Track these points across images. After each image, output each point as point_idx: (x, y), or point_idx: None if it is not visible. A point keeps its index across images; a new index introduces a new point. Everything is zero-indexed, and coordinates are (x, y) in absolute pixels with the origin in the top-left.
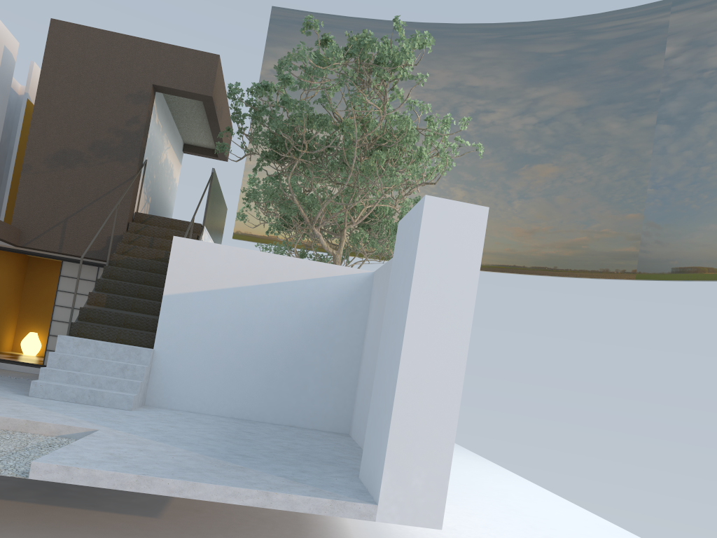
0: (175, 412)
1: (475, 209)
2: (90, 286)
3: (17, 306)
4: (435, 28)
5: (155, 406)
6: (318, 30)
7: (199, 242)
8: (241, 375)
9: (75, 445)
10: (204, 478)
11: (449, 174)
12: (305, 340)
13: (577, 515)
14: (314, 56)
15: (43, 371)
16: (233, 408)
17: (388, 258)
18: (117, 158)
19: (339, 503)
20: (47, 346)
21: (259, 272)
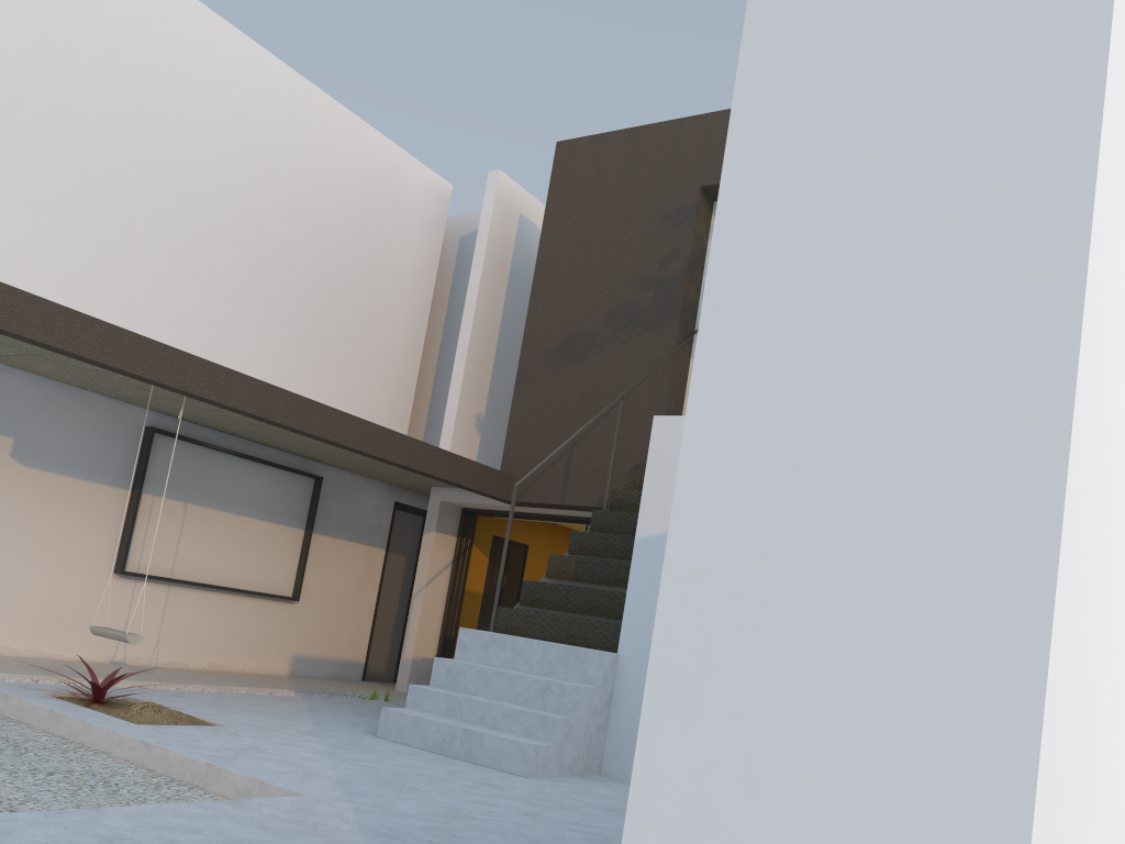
0: None
1: None
2: None
3: None
4: None
5: (618, 779)
6: None
7: None
8: None
9: (105, 811)
10: None
11: None
12: None
13: None
14: None
15: (411, 692)
16: None
17: None
18: (645, 328)
19: None
20: None
21: None
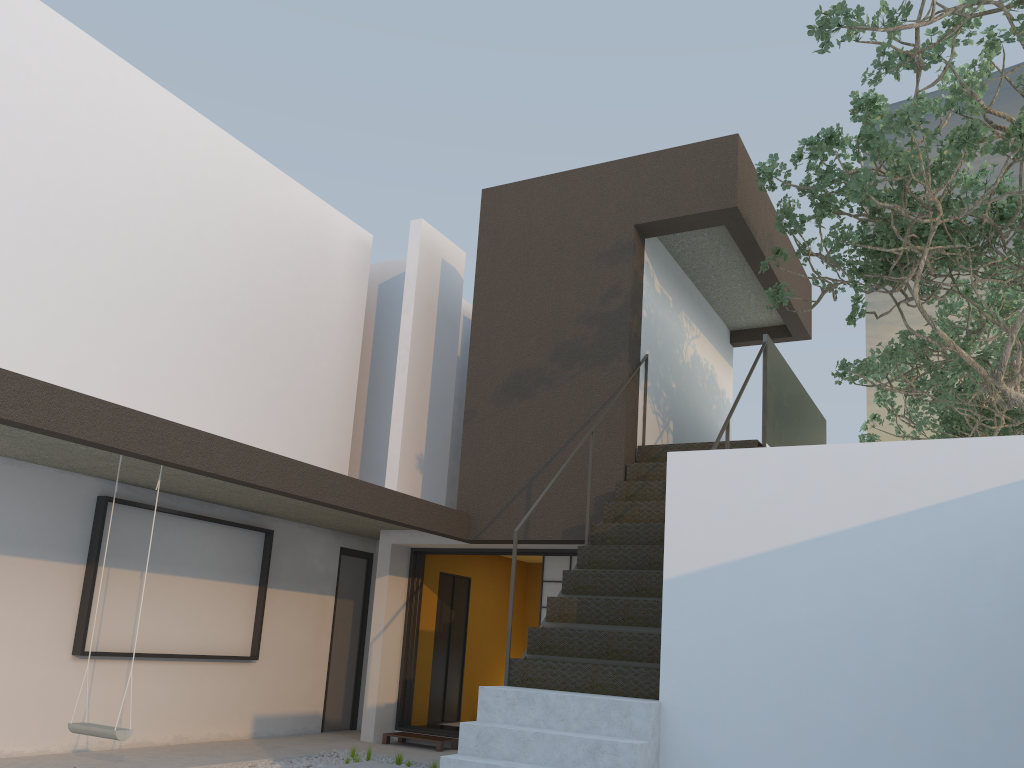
0: None
1: None
2: None
3: (518, 643)
4: None
5: None
6: None
7: (720, 452)
8: (870, 753)
9: None
10: None
11: None
12: None
13: None
14: None
15: (444, 764)
16: None
17: None
18: (594, 362)
19: None
20: None
21: (869, 492)
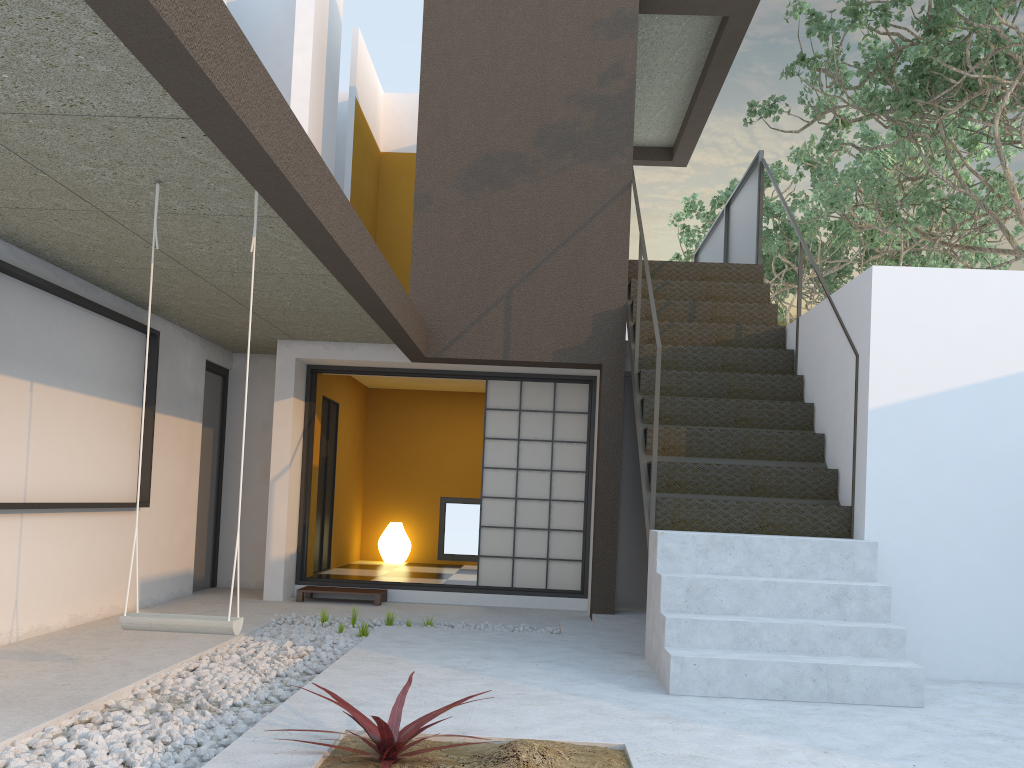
0: (979, 694)
1: None
2: (544, 422)
3: (361, 479)
4: None
5: None
6: None
7: (934, 271)
8: None
9: None
10: None
11: None
12: None
13: None
14: None
15: (672, 626)
16: None
17: None
18: (590, 154)
19: None
20: (480, 548)
21: None
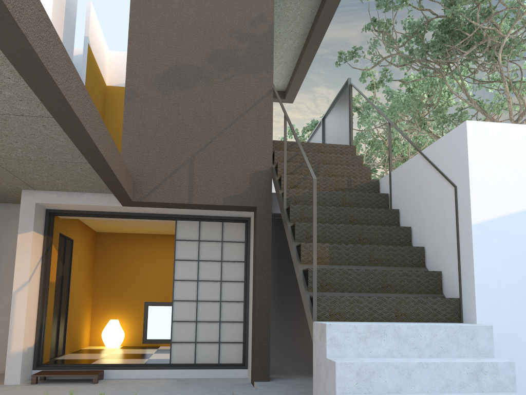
0: None
1: None
2: (215, 248)
3: (90, 291)
4: None
5: None
6: None
7: (507, 125)
8: None
9: None
10: None
11: None
12: None
13: None
14: None
15: None
16: None
17: None
18: (246, 70)
19: None
20: (172, 337)
21: None
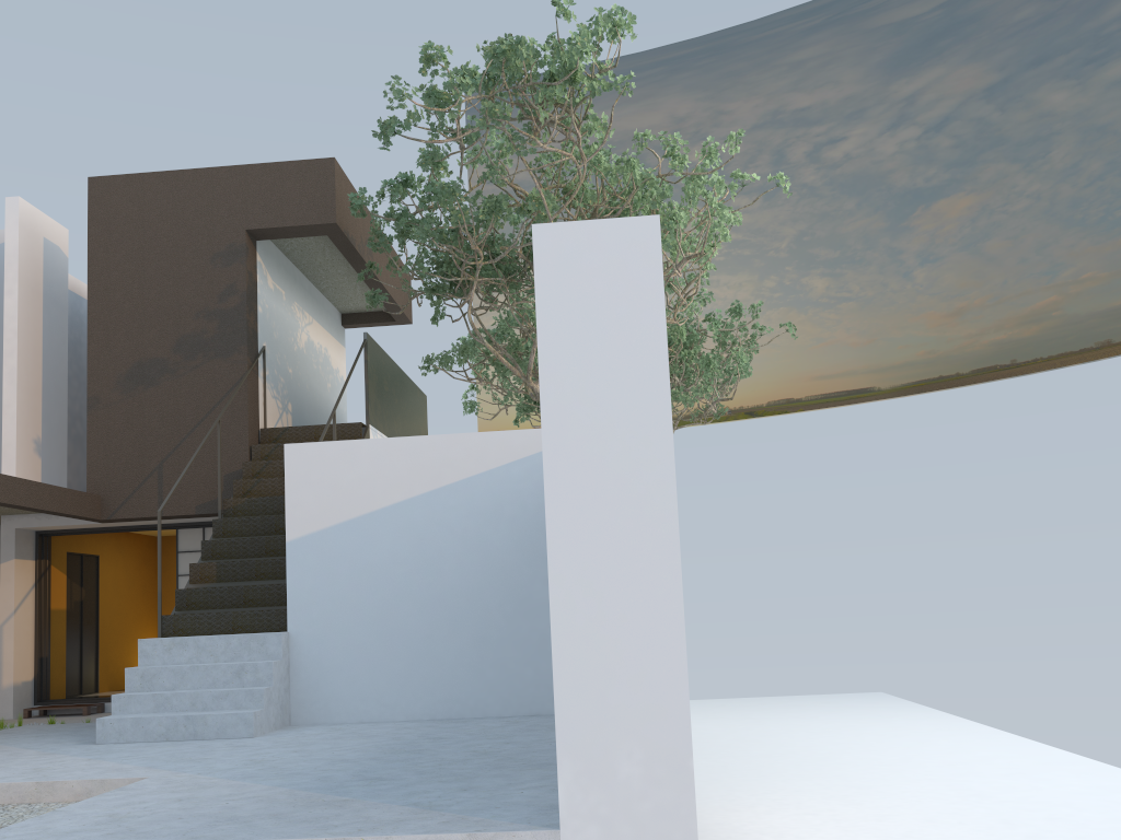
0: (332, 728)
1: (634, 226)
2: None
3: (151, 614)
4: (718, 39)
5: (307, 724)
6: (446, 61)
7: (325, 444)
8: (433, 645)
9: (64, 810)
10: (241, 832)
11: (794, 257)
12: (527, 565)
13: (1110, 786)
14: (428, 96)
15: (116, 700)
16: (432, 704)
17: (727, 416)
18: (216, 354)
19: (483, 838)
20: None
21: (429, 470)
